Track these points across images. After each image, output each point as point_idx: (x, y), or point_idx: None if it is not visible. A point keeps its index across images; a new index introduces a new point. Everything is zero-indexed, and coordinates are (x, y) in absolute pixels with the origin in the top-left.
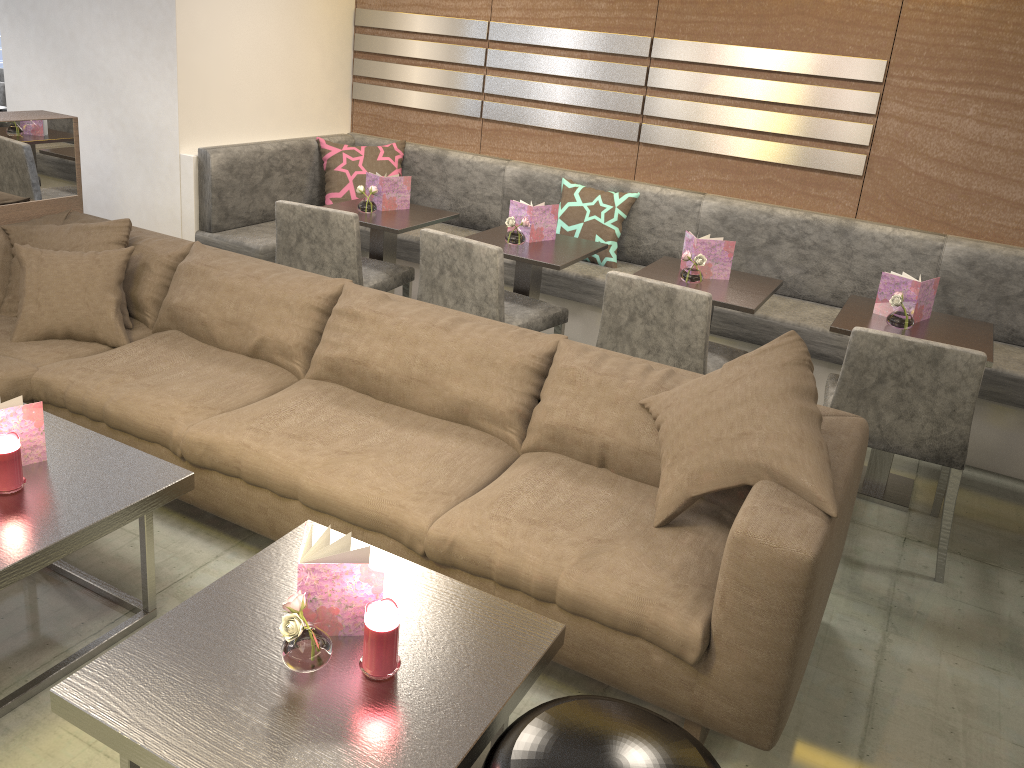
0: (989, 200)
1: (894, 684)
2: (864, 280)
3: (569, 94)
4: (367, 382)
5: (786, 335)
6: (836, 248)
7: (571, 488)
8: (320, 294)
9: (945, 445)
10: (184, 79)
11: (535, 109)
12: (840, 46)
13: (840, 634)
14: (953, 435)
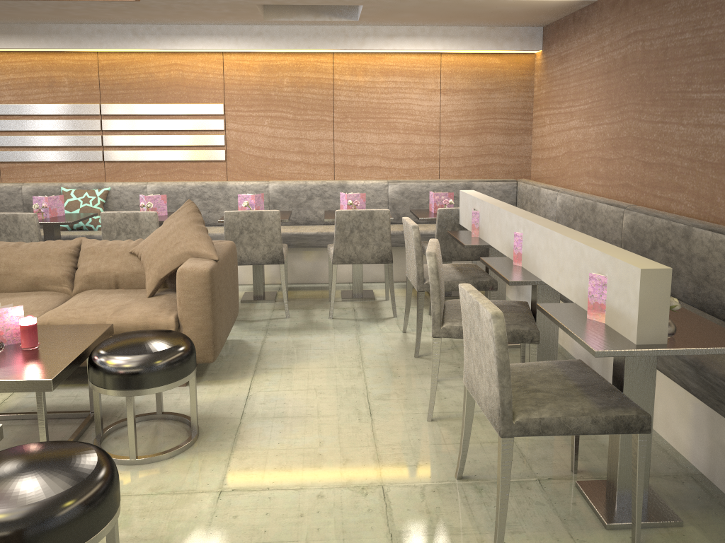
0: (284, 162)
1: (269, 347)
2: (237, 209)
3: (55, 140)
4: None
5: (187, 202)
6: (221, 196)
7: (104, 296)
8: None
9: (274, 254)
10: None
11: (35, 151)
12: (200, 99)
13: (246, 340)
14: (276, 249)
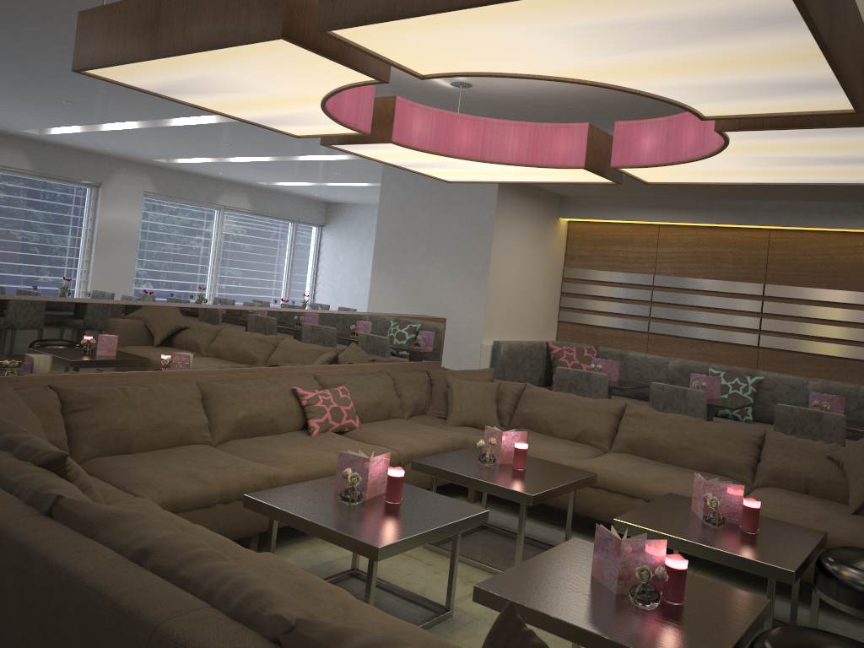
0: None
1: None
2: None
3: (709, 317)
4: (653, 451)
5: None
6: None
7: (794, 498)
8: (615, 406)
9: None
10: (488, 302)
11: (685, 326)
12: None
13: None
14: None
